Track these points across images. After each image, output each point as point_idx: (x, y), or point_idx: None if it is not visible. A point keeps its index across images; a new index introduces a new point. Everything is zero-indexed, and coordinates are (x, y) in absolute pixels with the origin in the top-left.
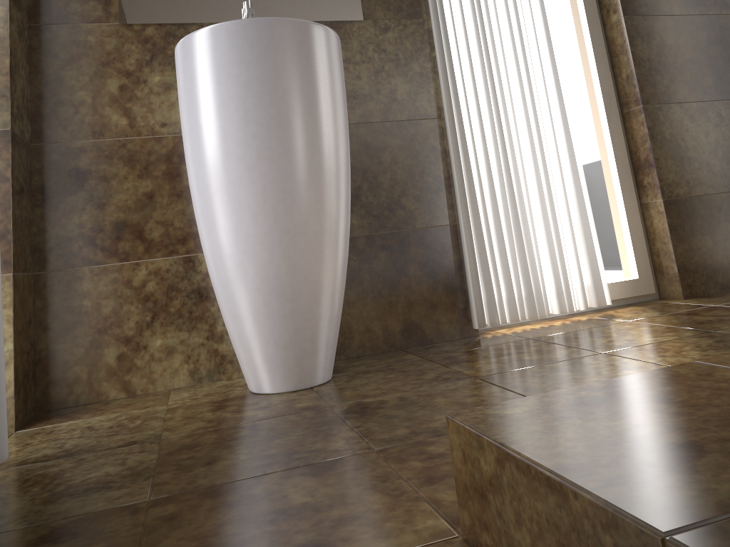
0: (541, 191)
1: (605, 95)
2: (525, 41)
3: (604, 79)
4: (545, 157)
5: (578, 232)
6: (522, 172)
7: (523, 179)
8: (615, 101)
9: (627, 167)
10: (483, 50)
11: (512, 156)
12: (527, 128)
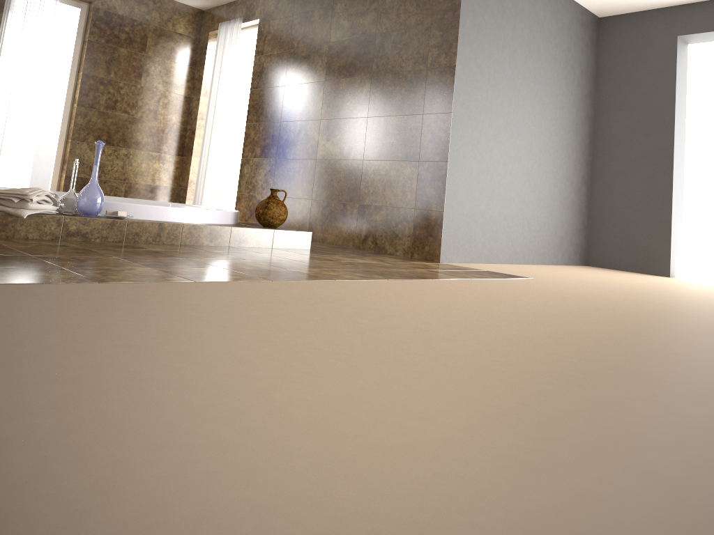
0: (11, 161)
1: (61, 132)
2: (27, 107)
3: (63, 126)
4: (19, 150)
5: (22, 178)
6: (7, 153)
7: (6, 155)
8: (65, 135)
9: (60, 160)
10: (7, 106)
11: (4, 147)
12: (15, 138)
